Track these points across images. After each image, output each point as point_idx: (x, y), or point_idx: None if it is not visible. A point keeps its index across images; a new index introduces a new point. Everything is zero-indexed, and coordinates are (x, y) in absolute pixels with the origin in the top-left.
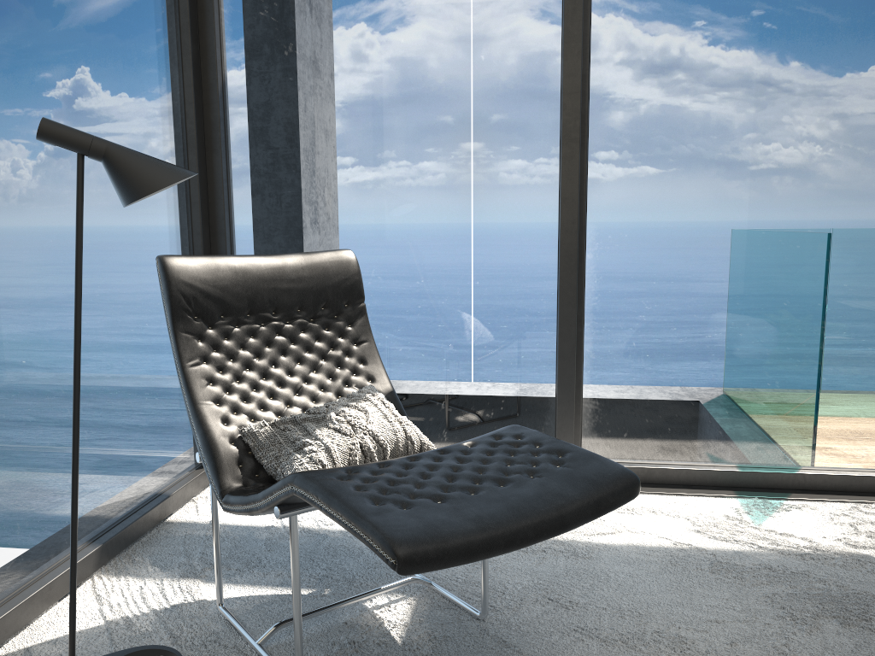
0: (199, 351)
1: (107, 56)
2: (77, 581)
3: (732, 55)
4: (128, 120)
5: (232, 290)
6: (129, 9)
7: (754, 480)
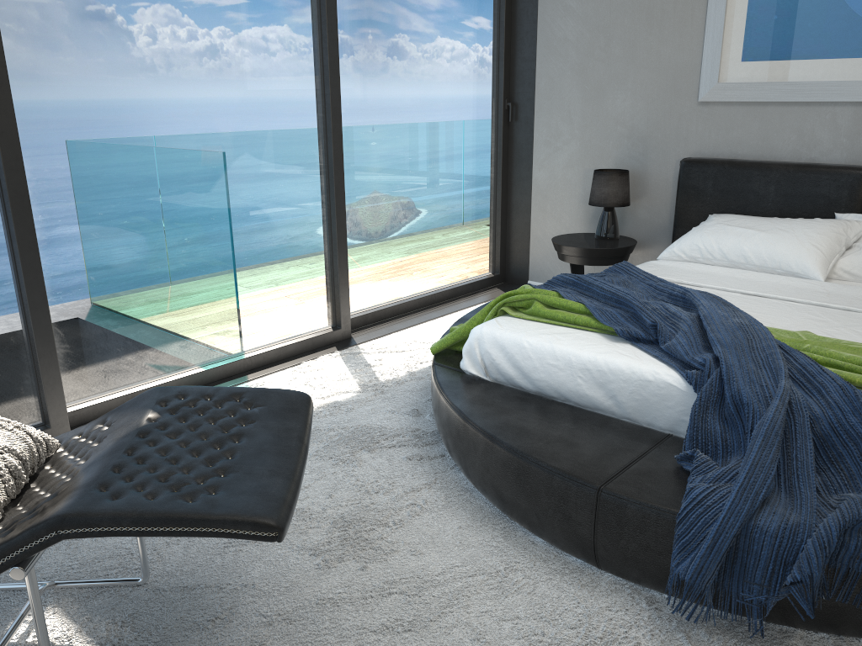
0: None
1: None
2: None
3: None
4: None
5: None
6: None
7: (218, 374)
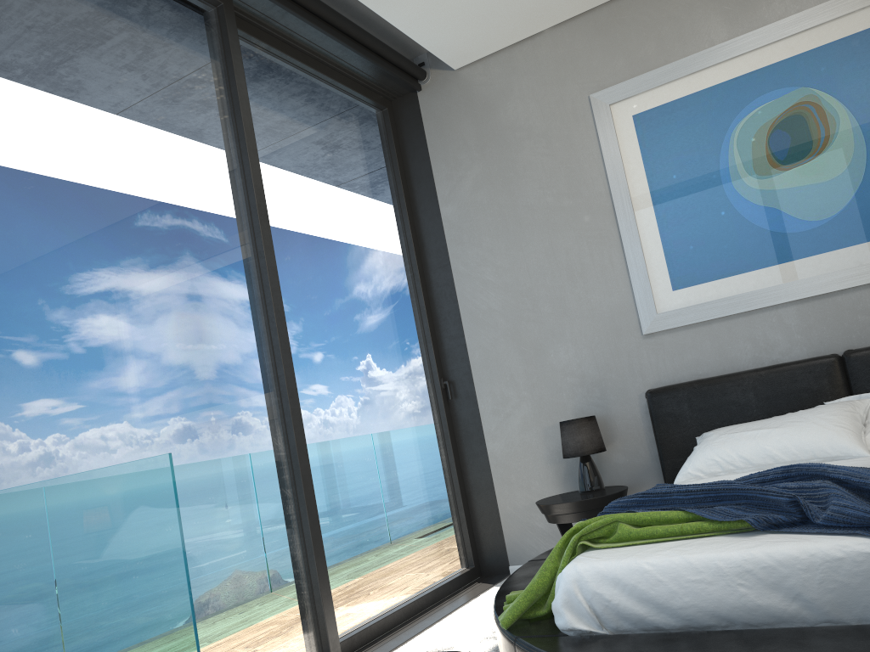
0: None
1: None
2: None
3: (72, 261)
4: None
5: None
6: None
7: None
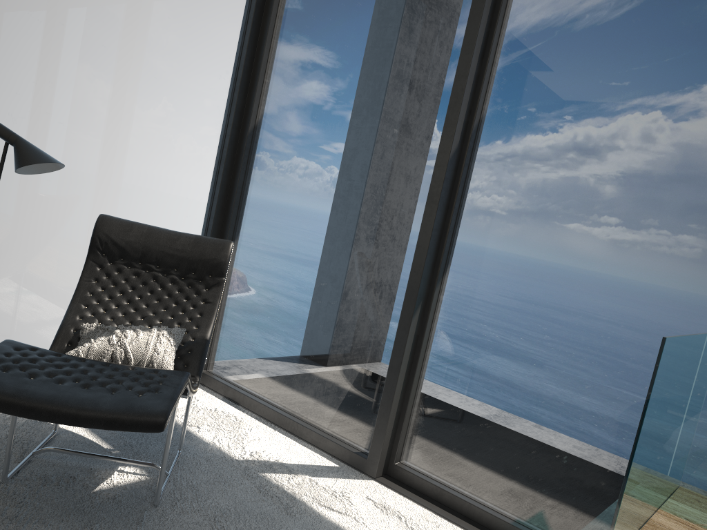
0: (95, 274)
1: (152, 99)
2: None
3: (583, 155)
4: (162, 137)
5: (133, 245)
6: (183, 74)
7: None
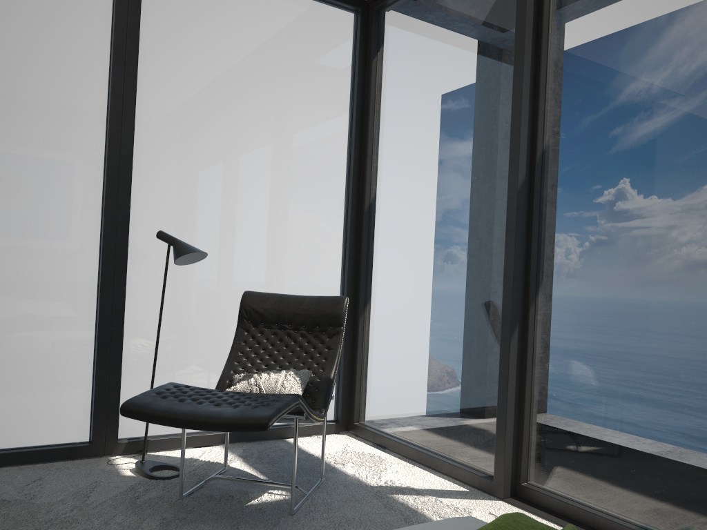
0: (243, 337)
1: (281, 198)
2: (208, 443)
3: (635, 157)
4: (294, 227)
5: (269, 310)
6: (304, 174)
7: None
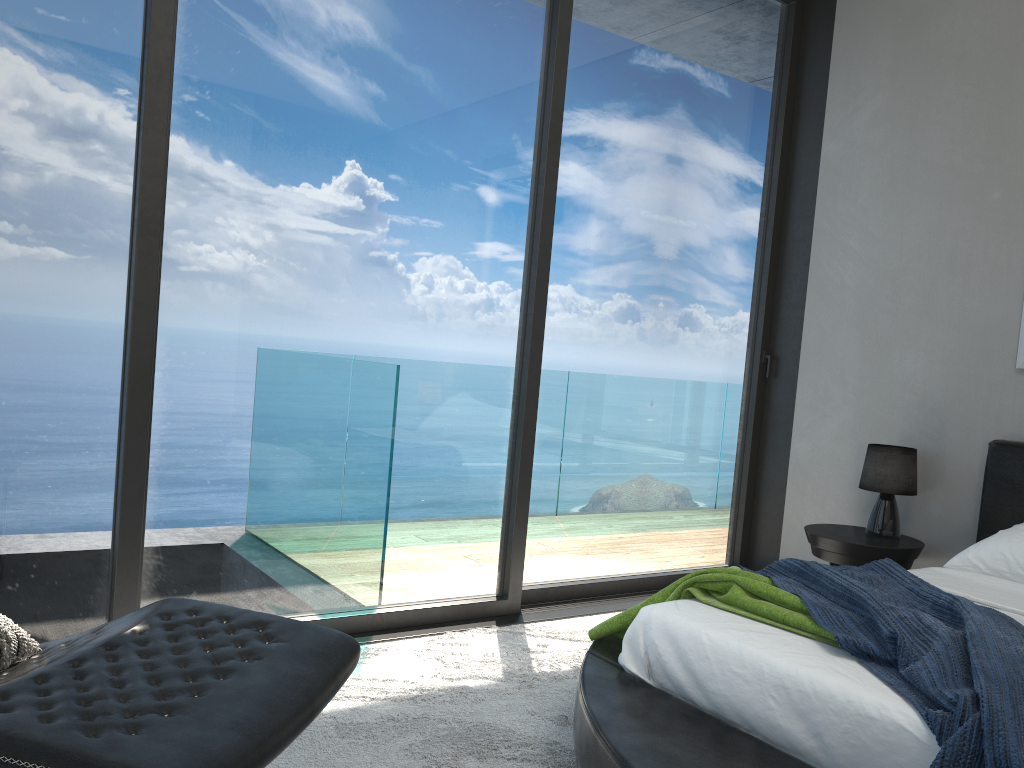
0: None
1: None
2: None
3: (323, 171)
4: None
5: None
6: None
7: (336, 627)
